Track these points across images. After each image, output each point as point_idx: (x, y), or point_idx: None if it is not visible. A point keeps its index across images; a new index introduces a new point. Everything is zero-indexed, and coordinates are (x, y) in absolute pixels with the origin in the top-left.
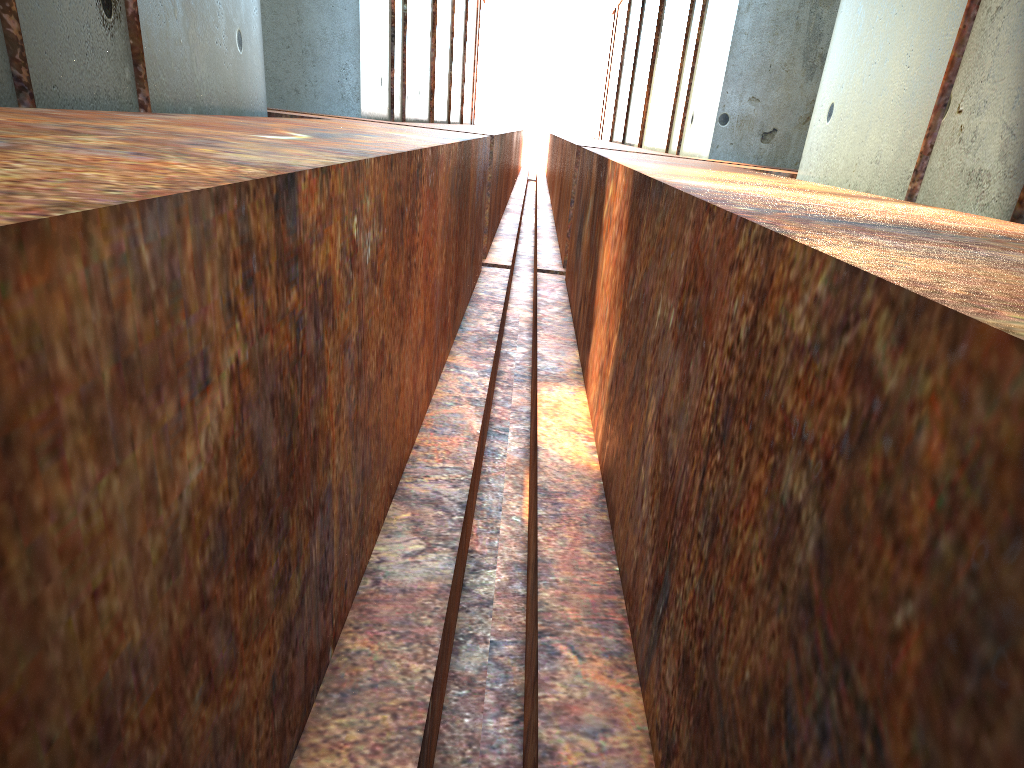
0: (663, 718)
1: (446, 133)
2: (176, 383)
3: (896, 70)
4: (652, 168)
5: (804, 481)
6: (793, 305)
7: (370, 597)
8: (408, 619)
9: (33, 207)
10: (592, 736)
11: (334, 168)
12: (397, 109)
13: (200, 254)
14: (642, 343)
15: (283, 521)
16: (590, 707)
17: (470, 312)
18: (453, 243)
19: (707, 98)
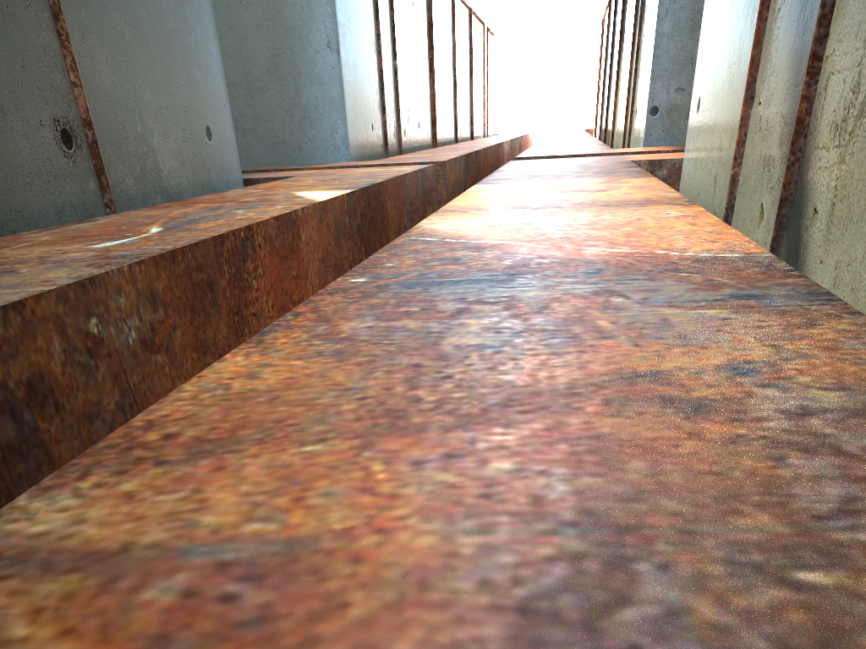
0: None
1: (381, 173)
2: None
3: (729, 67)
4: (478, 198)
5: None
6: None
7: None
8: None
9: None
10: None
11: (33, 298)
12: (393, 144)
13: None
14: None
15: None
16: None
17: None
18: None
19: (643, 94)
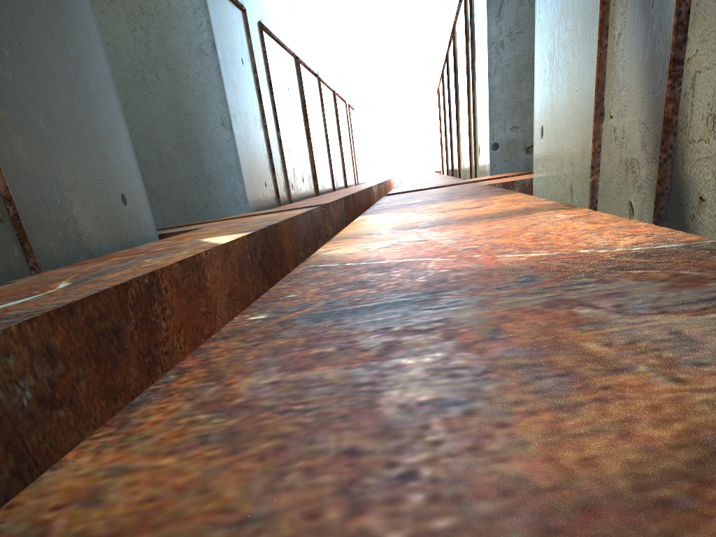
0: None
1: (276, 217)
2: None
3: (571, 94)
4: (366, 225)
5: None
6: None
7: None
8: None
9: None
10: None
11: None
12: (284, 196)
13: None
14: None
15: None
16: None
17: None
18: None
19: (483, 135)
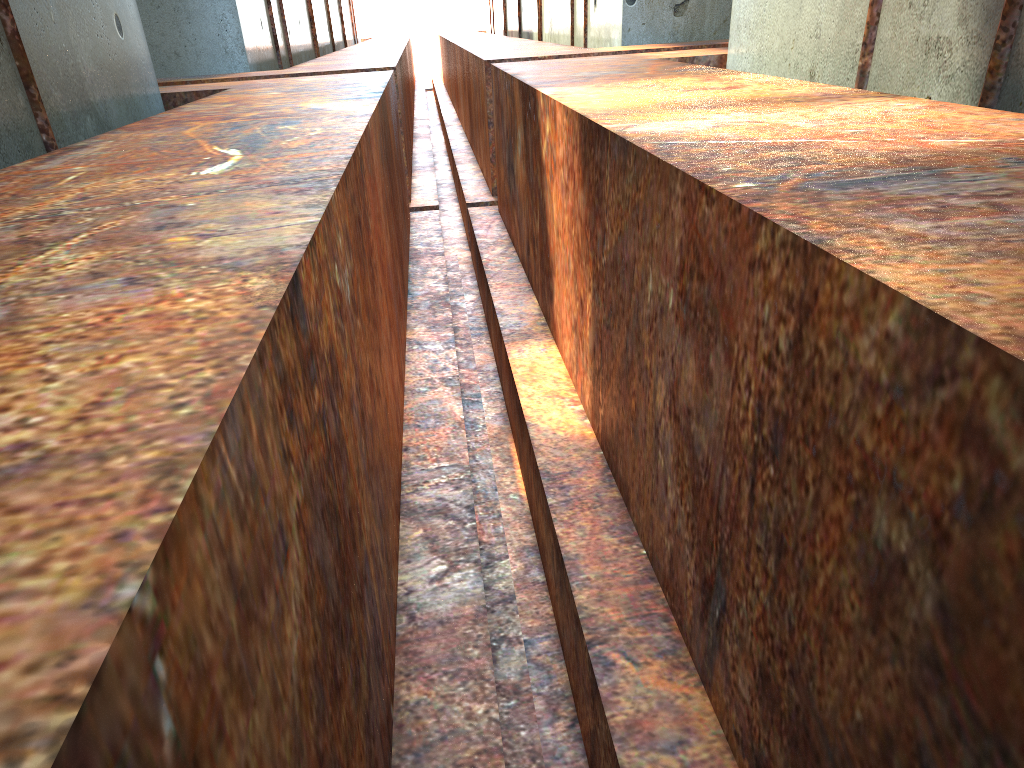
0: (743, 727)
1: (352, 82)
2: (270, 573)
3: None
4: (592, 100)
5: (906, 532)
6: (854, 334)
7: (411, 636)
8: (455, 654)
9: (145, 489)
10: (671, 751)
11: (316, 232)
12: (282, 49)
13: (261, 427)
14: (631, 314)
15: (347, 623)
16: (660, 719)
17: (413, 272)
18: (391, 212)
19: None
